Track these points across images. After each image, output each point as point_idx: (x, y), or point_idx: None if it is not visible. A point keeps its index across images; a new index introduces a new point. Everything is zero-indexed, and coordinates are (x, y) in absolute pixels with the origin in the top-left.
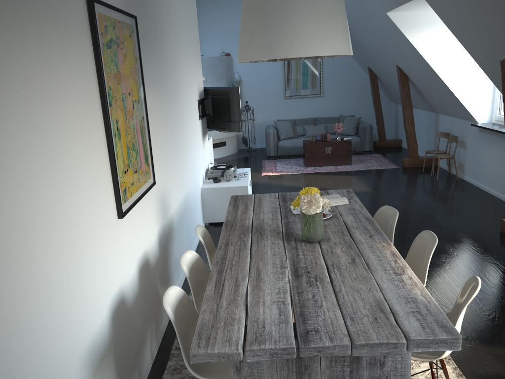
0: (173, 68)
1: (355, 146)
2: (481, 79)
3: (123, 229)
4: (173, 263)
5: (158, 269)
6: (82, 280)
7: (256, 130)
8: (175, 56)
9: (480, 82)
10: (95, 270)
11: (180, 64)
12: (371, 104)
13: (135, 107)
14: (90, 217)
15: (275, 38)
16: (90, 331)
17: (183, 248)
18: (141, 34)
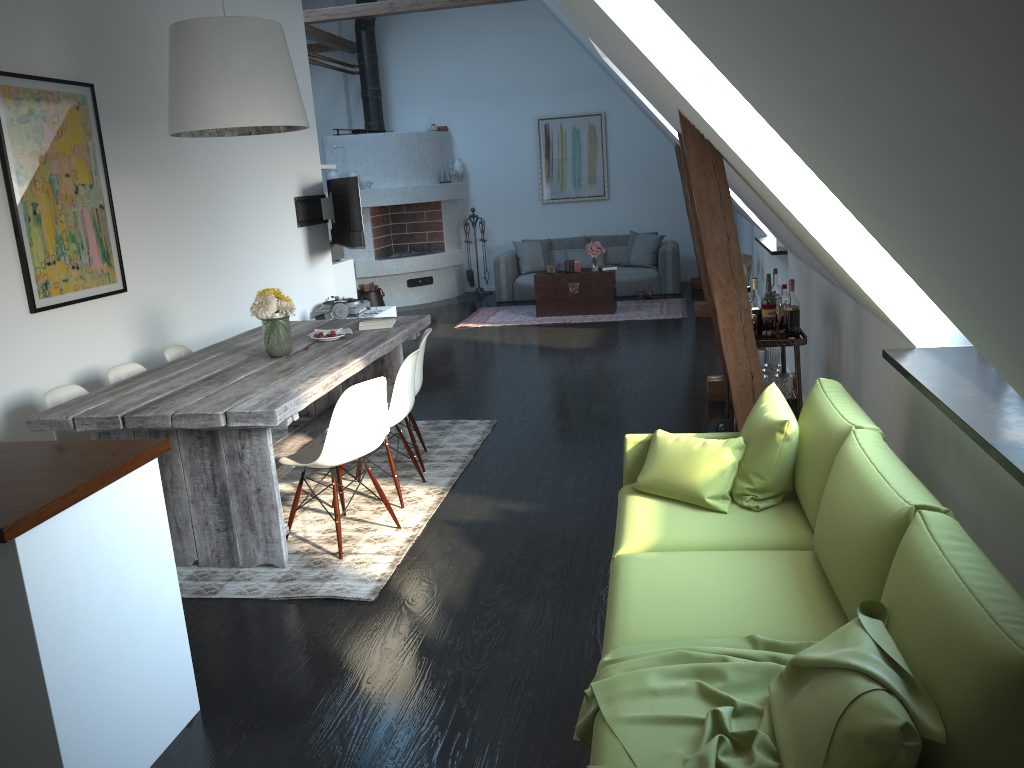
0: (207, 149)
1: (648, 286)
2: None
3: (42, 327)
4: None
5: None
6: None
7: (493, 258)
8: None
9: None
10: None
11: (233, 143)
12: None
13: (80, 192)
14: None
15: (184, 109)
16: None
17: None
18: (113, 105)
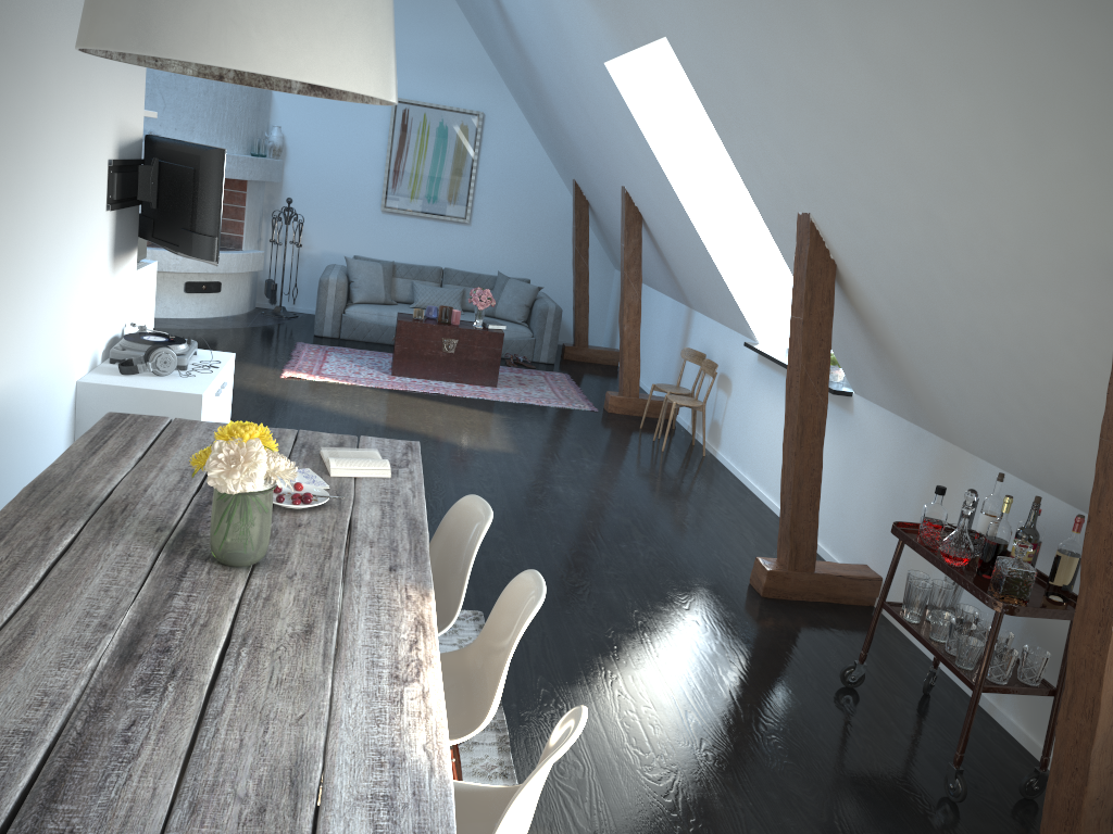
0: (8, 55)
1: (519, 349)
2: (777, 252)
3: None
4: None
5: None
6: None
7: (304, 269)
8: (25, 24)
9: (775, 258)
10: None
11: (45, 51)
12: (571, 264)
13: None
14: None
15: (161, 1)
16: None
17: None
18: None
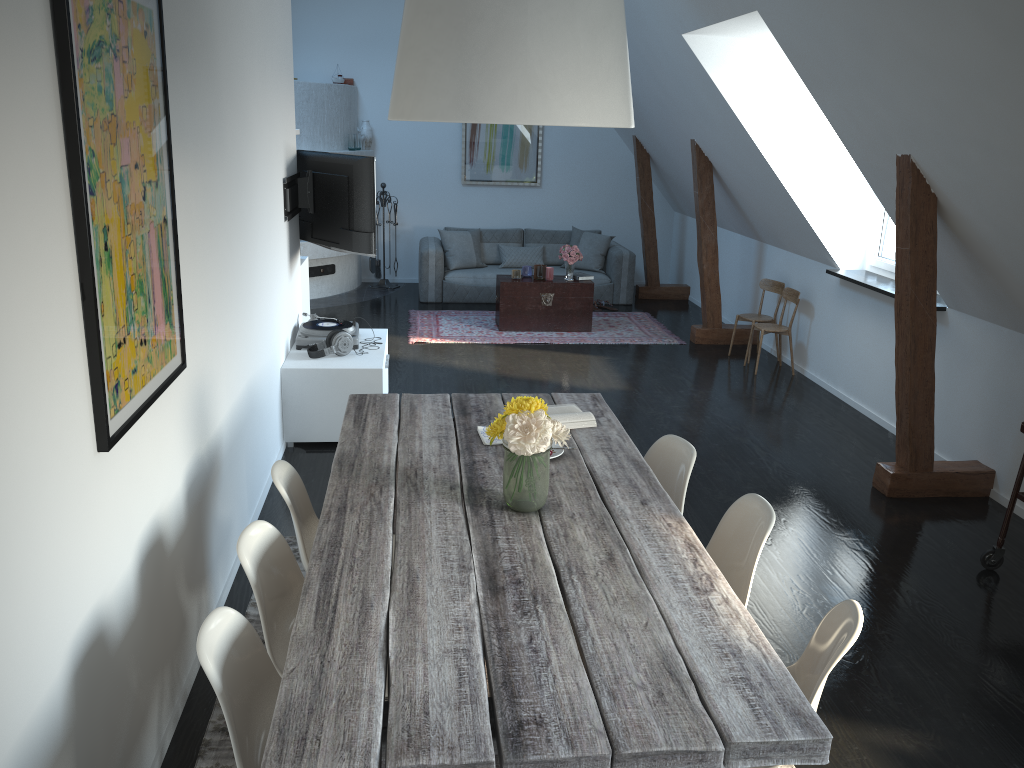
0: (235, 109)
1: (600, 294)
2: (850, 185)
3: (109, 473)
4: (215, 537)
5: (182, 555)
6: (6, 603)
7: (400, 244)
8: (241, 81)
9: (849, 190)
10: (40, 576)
11: (250, 100)
12: (634, 211)
13: (149, 196)
14: (31, 455)
15: (478, 79)
16: (21, 719)
17: (239, 501)
18: (170, 31)
